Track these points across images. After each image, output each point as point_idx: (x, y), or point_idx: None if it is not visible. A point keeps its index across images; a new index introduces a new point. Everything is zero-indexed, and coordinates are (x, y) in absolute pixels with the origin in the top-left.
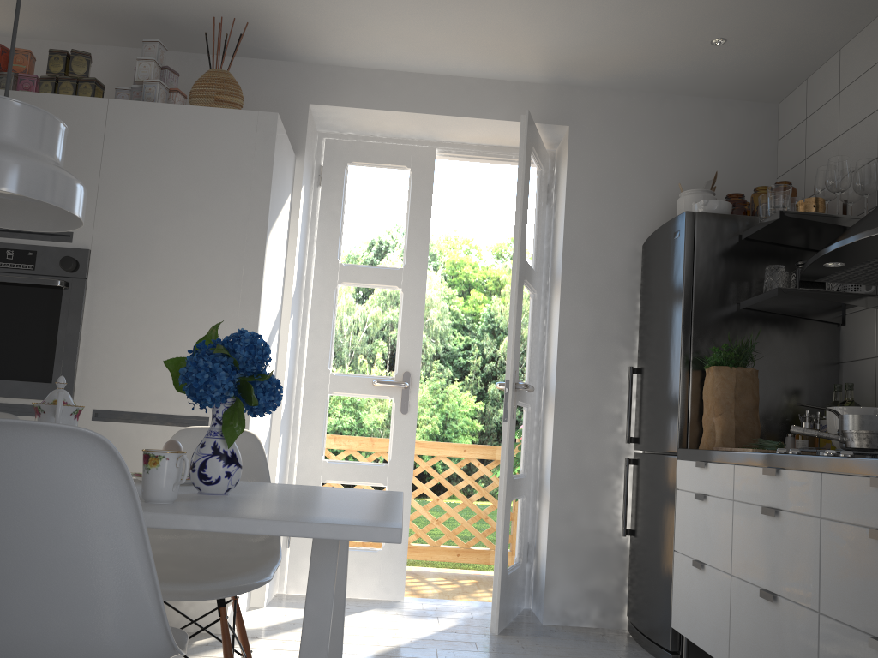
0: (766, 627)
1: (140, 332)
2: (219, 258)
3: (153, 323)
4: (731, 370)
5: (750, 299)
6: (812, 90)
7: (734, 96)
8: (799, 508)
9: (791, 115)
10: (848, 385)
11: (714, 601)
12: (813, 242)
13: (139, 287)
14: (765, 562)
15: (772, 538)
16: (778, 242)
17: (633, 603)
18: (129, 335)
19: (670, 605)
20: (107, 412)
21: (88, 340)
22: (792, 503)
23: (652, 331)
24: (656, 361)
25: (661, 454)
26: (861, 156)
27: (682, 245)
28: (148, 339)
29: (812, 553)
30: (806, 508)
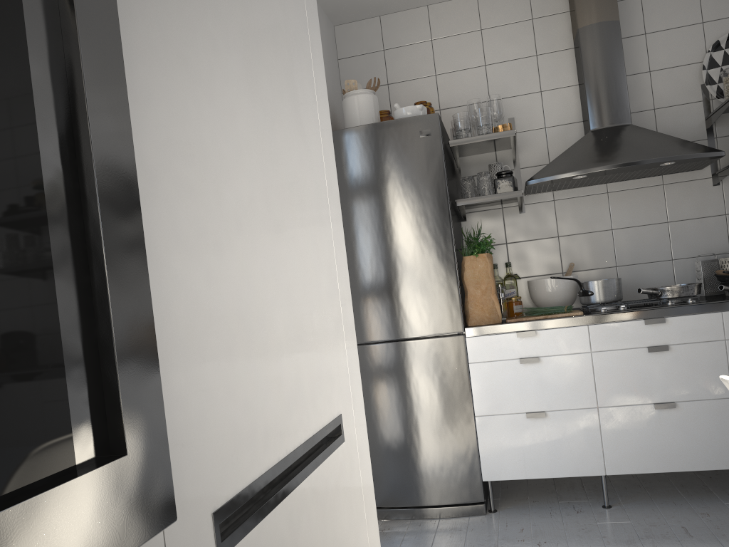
0: (661, 428)
1: (240, 195)
2: (290, 15)
3: (251, 166)
4: (489, 256)
5: (475, 198)
6: (390, 28)
7: (328, 6)
8: (696, 339)
9: (359, 41)
10: (510, 263)
11: (571, 434)
12: (455, 156)
13: (212, 30)
14: (653, 385)
15: (662, 366)
16: (453, 153)
17: (389, 488)
18: (225, 202)
19: (478, 463)
20: (241, 502)
21: (149, 217)
22: (687, 337)
23: (385, 223)
24: (404, 252)
25: (433, 337)
26: (468, 96)
27: (439, 144)
28: (255, 219)
29: (718, 364)
30: (706, 337)
